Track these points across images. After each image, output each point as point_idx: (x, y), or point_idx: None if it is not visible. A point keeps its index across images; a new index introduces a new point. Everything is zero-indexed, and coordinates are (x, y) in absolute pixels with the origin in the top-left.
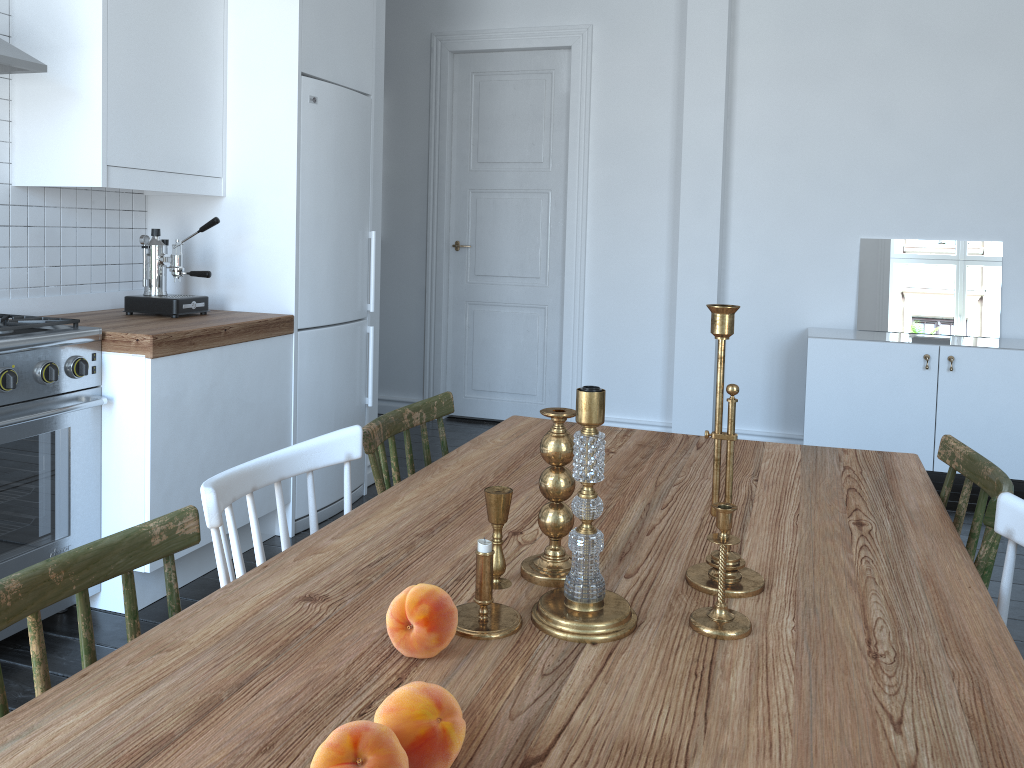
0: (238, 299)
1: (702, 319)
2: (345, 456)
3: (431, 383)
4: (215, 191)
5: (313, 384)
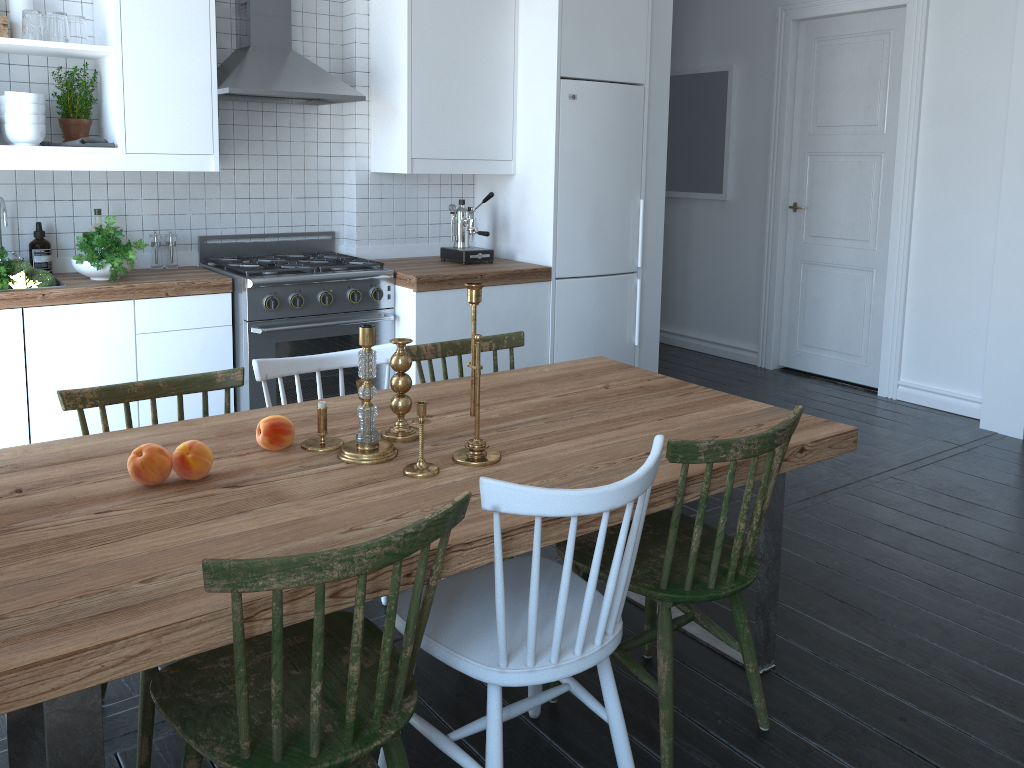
0: (521, 252)
1: (1020, 294)
2: (385, 360)
3: (764, 334)
4: (505, 171)
5: (571, 322)
